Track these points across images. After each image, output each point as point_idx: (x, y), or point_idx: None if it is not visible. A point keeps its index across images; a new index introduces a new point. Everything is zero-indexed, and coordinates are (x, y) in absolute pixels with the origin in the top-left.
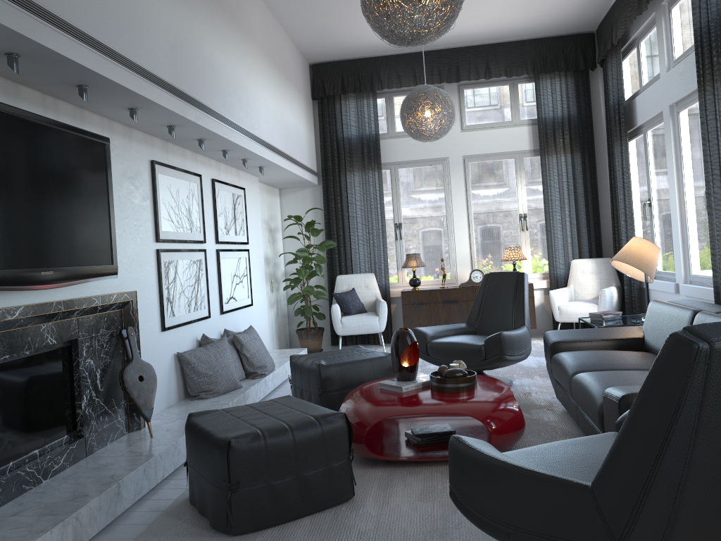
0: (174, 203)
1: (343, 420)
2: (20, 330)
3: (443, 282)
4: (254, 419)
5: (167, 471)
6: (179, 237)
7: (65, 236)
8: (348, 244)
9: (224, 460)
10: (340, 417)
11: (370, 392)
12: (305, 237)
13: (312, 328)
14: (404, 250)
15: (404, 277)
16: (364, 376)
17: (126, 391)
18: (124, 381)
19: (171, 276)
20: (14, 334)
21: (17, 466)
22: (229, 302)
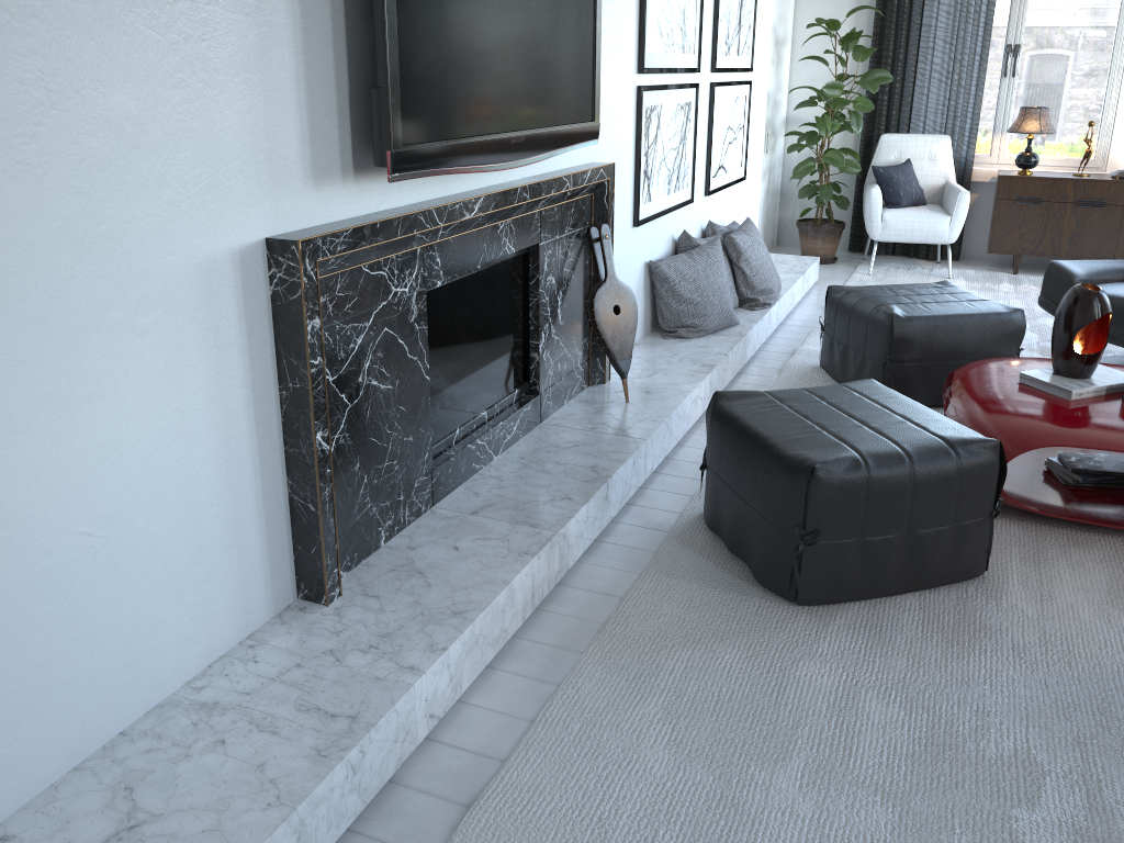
0: (666, 0)
1: (995, 453)
2: (475, 233)
3: (1083, 165)
4: (838, 427)
5: (656, 462)
6: (667, 64)
7: (540, 74)
8: (910, 78)
9: (801, 495)
10: (991, 448)
11: (1003, 387)
12: (838, 61)
13: (822, 221)
14: (1014, 97)
15: (1003, 148)
16: (965, 344)
17: (596, 329)
18: (595, 313)
19: (652, 134)
20: (468, 239)
21: (463, 435)
22: (718, 175)
